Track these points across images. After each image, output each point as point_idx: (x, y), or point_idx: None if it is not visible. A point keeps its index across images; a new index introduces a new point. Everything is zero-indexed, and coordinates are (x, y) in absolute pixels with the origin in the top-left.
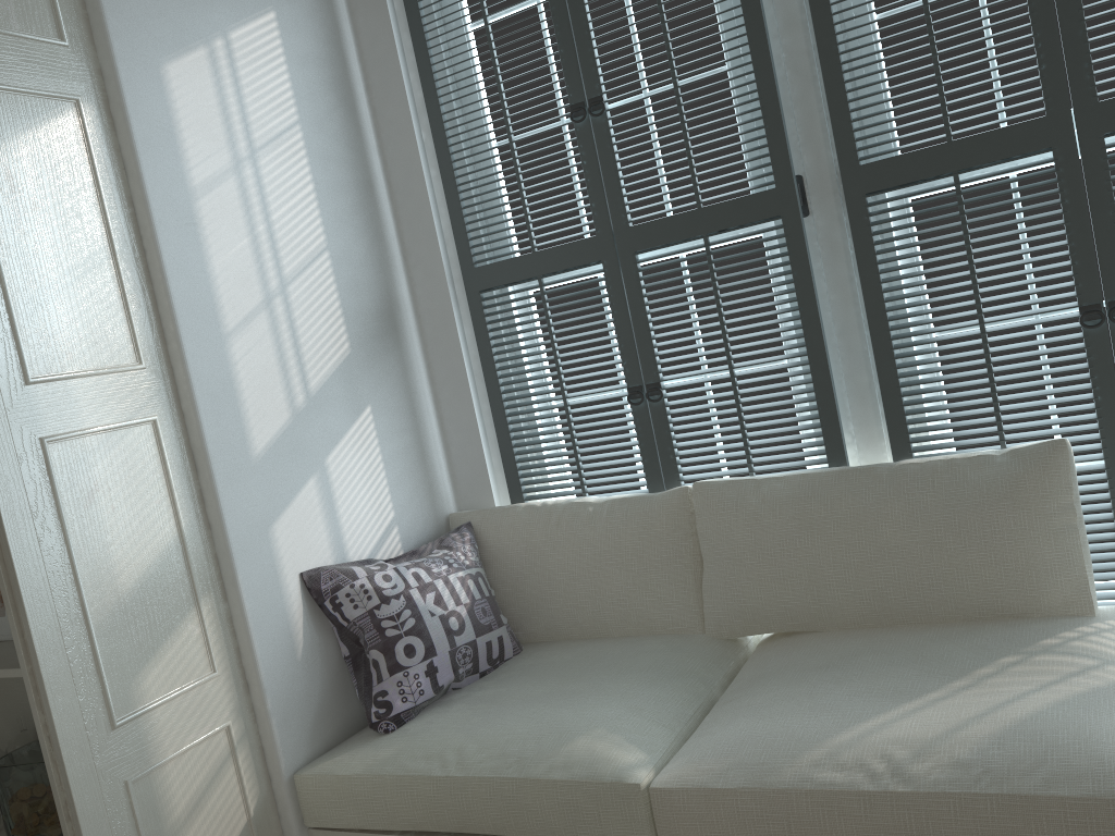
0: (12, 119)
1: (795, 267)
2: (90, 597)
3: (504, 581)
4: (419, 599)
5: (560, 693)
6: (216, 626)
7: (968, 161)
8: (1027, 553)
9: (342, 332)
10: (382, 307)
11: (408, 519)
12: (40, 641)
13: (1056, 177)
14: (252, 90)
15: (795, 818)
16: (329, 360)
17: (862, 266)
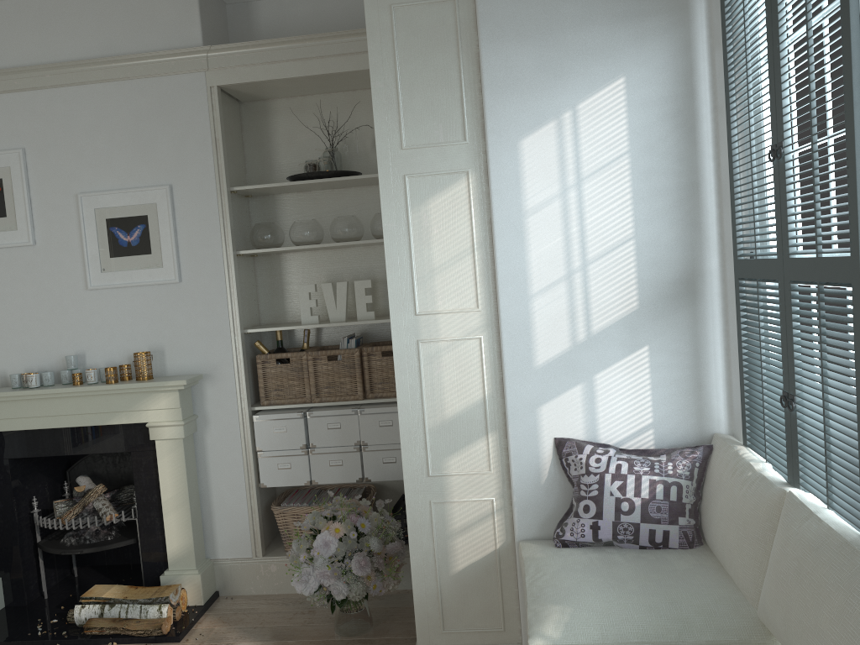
0: (431, 188)
1: (855, 336)
2: (429, 415)
3: (705, 497)
4: (608, 481)
5: (619, 581)
6: (496, 448)
7: None
8: None
9: (633, 295)
10: (682, 277)
11: (667, 427)
12: (402, 427)
13: None
14: (588, 139)
15: None
16: (614, 313)
17: None
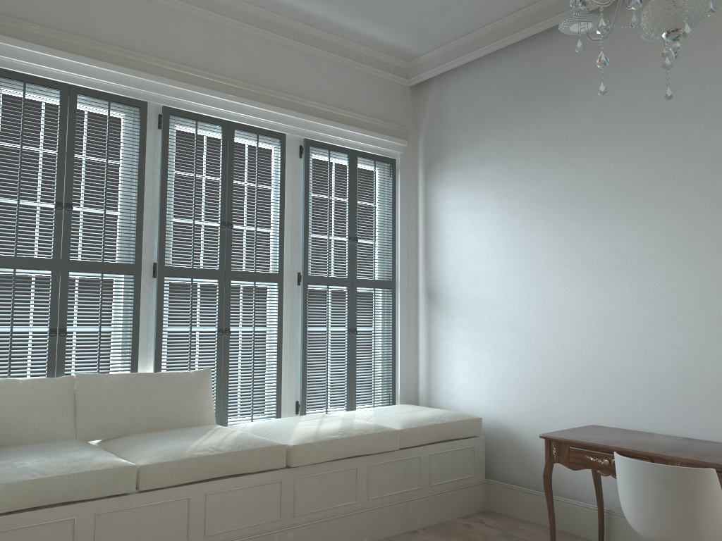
0: None
1: (135, 294)
2: None
3: None
4: None
5: (50, 454)
6: None
7: (197, 275)
8: (202, 403)
9: None
10: None
11: None
12: None
13: (218, 288)
14: None
15: (190, 467)
16: None
17: (159, 300)
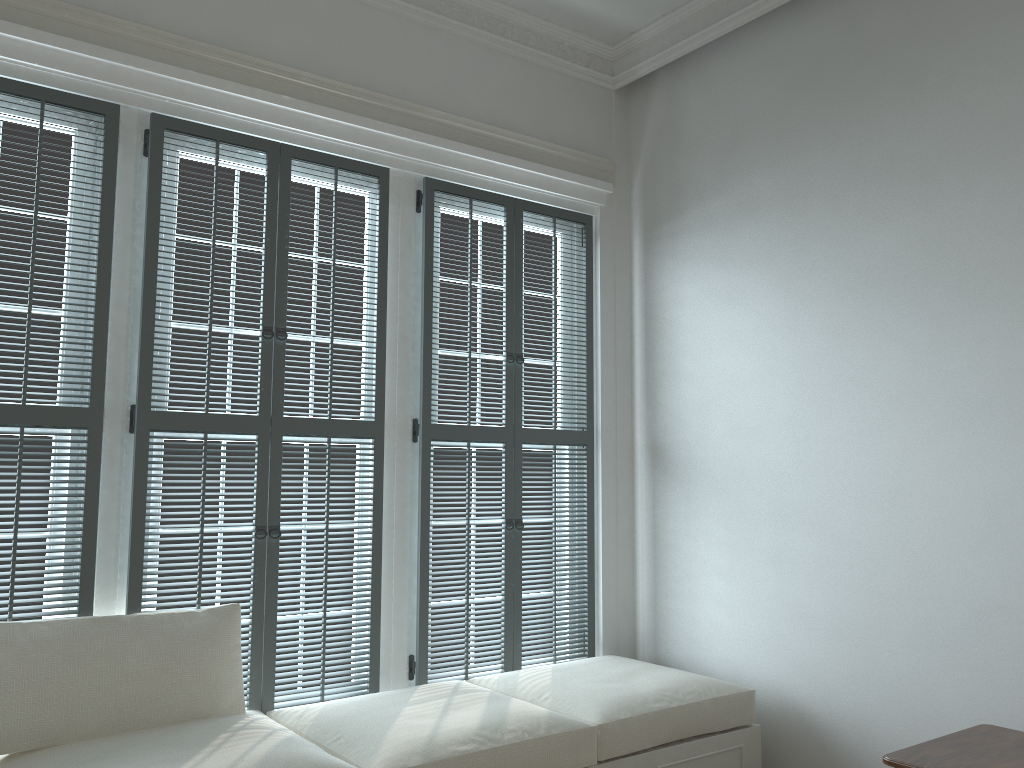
0: None
1: (90, 465)
2: None
3: None
4: None
5: None
6: None
7: (215, 427)
8: (217, 674)
9: None
10: None
11: None
12: None
13: (257, 450)
14: None
15: None
16: None
17: (138, 475)
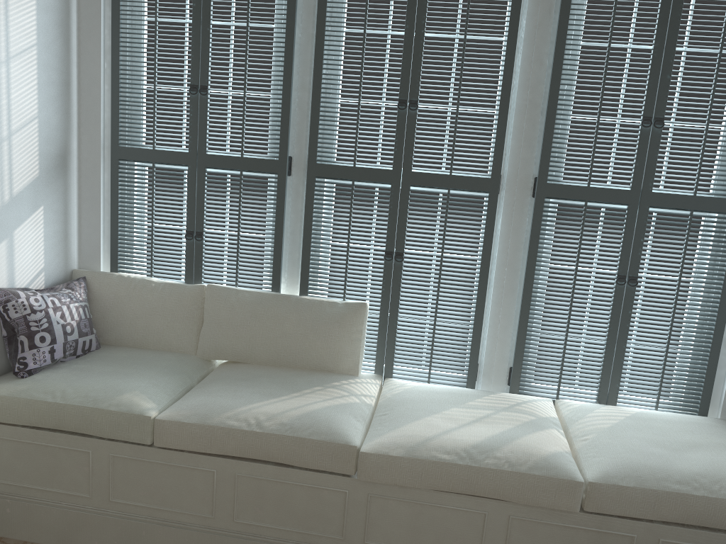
0: None
1: (278, 198)
2: None
3: (98, 311)
4: (52, 314)
5: (119, 372)
6: None
7: (359, 177)
8: (339, 346)
9: (36, 164)
10: (61, 153)
11: (51, 269)
12: None
13: (390, 196)
14: (14, 24)
15: (214, 437)
16: (26, 179)
17: (307, 207)
